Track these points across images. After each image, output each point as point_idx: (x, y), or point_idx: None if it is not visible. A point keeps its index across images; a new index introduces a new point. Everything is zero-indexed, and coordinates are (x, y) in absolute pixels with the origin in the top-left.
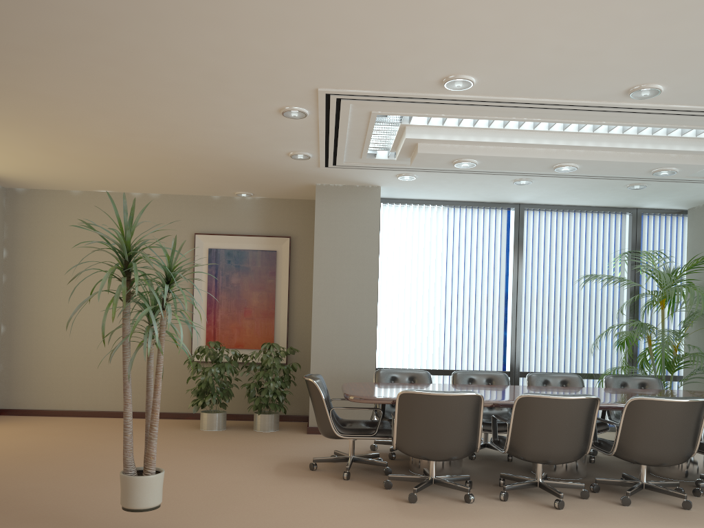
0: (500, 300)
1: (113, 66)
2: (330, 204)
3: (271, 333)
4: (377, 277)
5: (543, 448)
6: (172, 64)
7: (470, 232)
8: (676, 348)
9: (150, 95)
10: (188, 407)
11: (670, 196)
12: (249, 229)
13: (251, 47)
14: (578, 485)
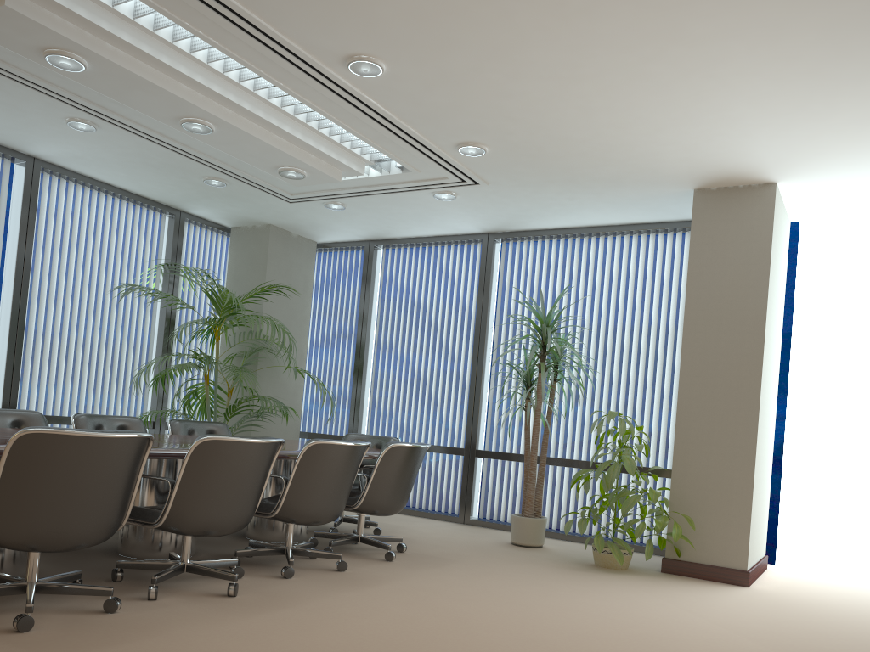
0: None
1: None
2: None
3: None
4: None
5: (219, 514)
6: None
7: None
8: (231, 389)
9: None
10: None
11: (232, 207)
12: None
13: None
14: (232, 562)
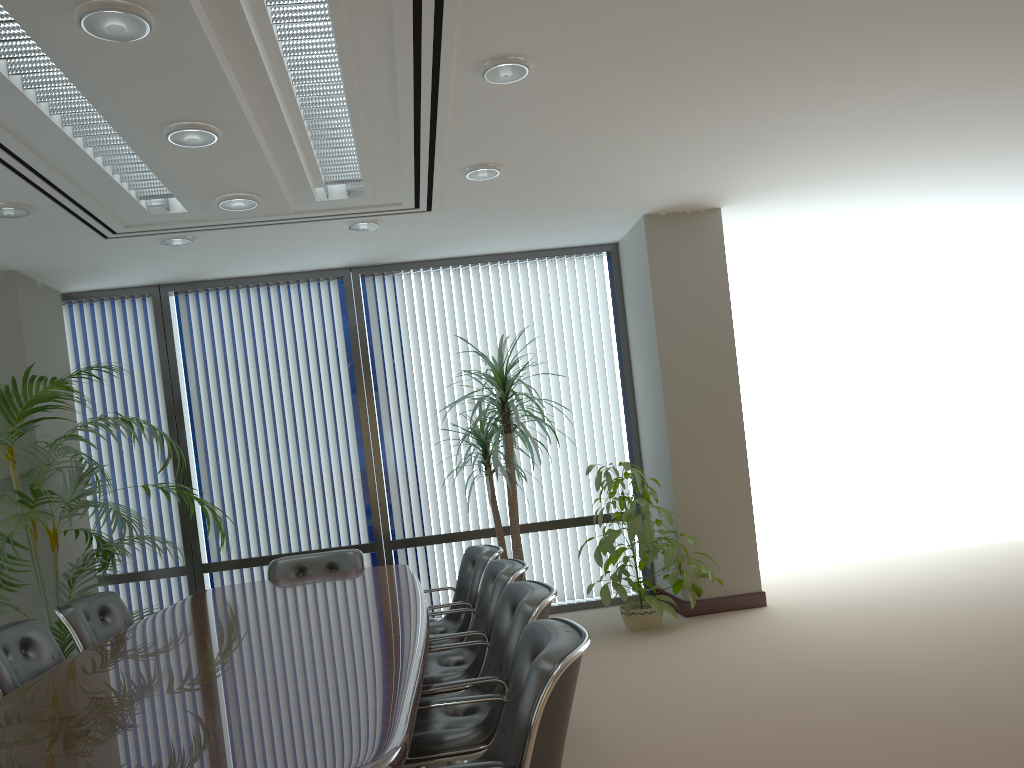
0: None
1: None
2: None
3: None
4: None
5: None
6: None
7: None
8: (57, 538)
9: None
10: None
11: None
12: None
13: None
14: None
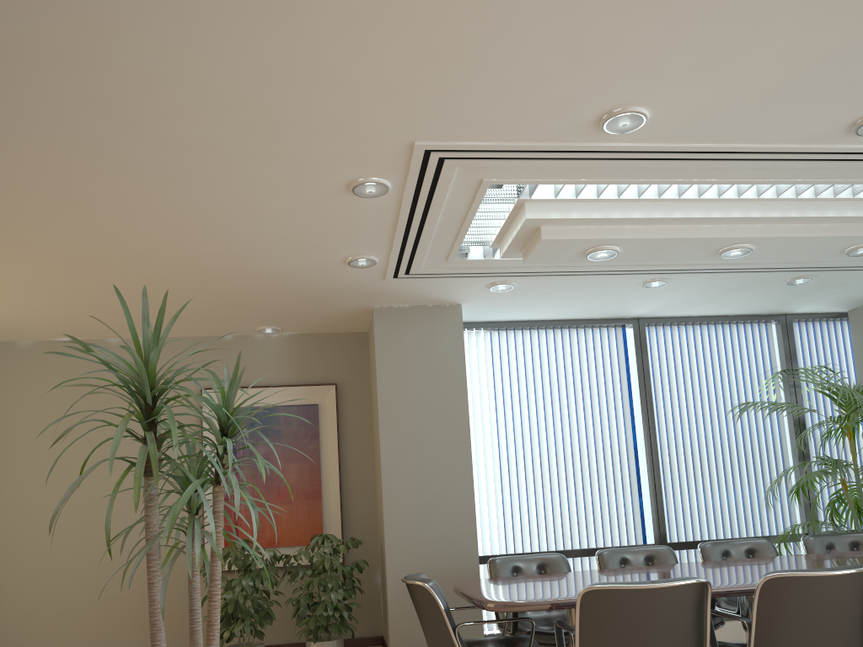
0: (628, 447)
1: (104, 115)
2: (395, 332)
3: (319, 521)
4: (469, 427)
5: None
6: (199, 106)
7: (578, 360)
8: None
9: (156, 168)
10: None
11: (834, 294)
12: (278, 378)
13: (330, 67)
14: None
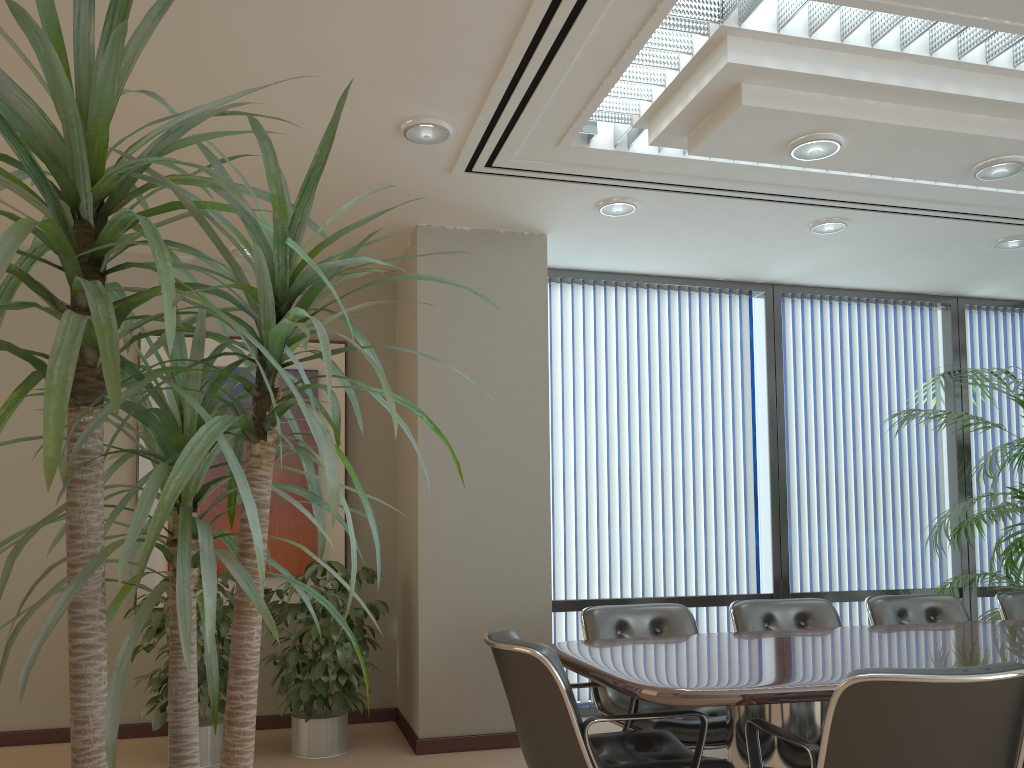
0: (746, 460)
1: None
2: (448, 267)
3: (312, 541)
4: (548, 416)
5: None
6: None
7: (688, 336)
8: None
9: None
10: (141, 717)
11: None
12: None
13: None
14: None
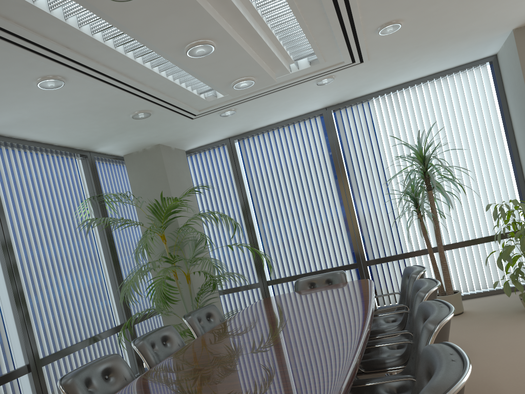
0: None
1: None
2: None
3: None
4: None
5: None
6: None
7: None
8: (189, 277)
9: None
10: None
11: (138, 136)
12: None
13: None
14: None
